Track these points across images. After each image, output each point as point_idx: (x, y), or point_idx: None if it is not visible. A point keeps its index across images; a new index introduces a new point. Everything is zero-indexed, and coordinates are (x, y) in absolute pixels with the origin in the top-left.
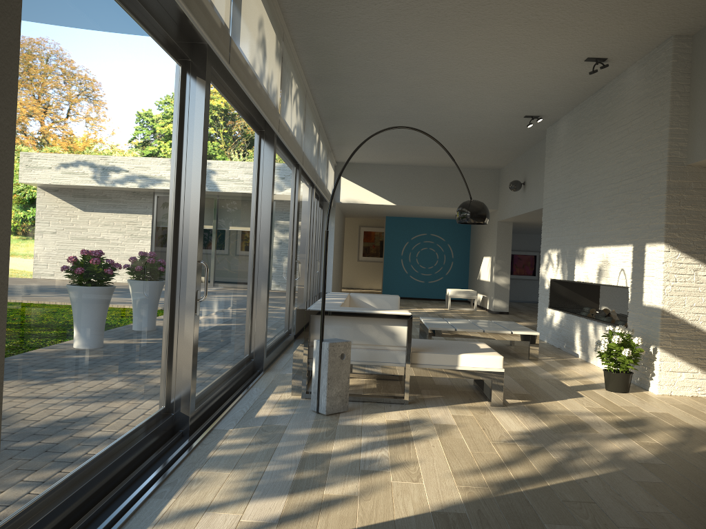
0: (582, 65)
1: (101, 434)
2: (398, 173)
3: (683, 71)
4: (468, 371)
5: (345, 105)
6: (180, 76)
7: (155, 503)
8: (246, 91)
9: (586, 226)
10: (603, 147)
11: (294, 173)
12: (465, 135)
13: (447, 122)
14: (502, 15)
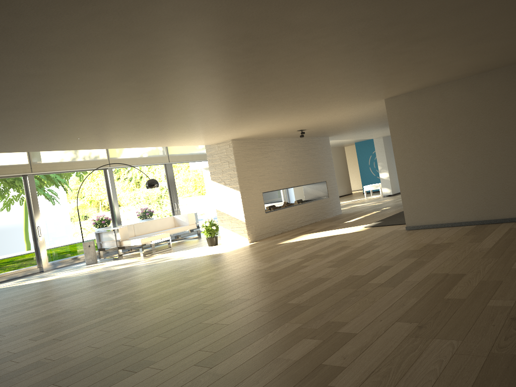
0: None
1: None
2: None
3: None
4: (133, 245)
5: None
6: (23, 179)
7: None
8: (53, 172)
9: None
10: None
11: (163, 167)
12: None
13: None
14: None
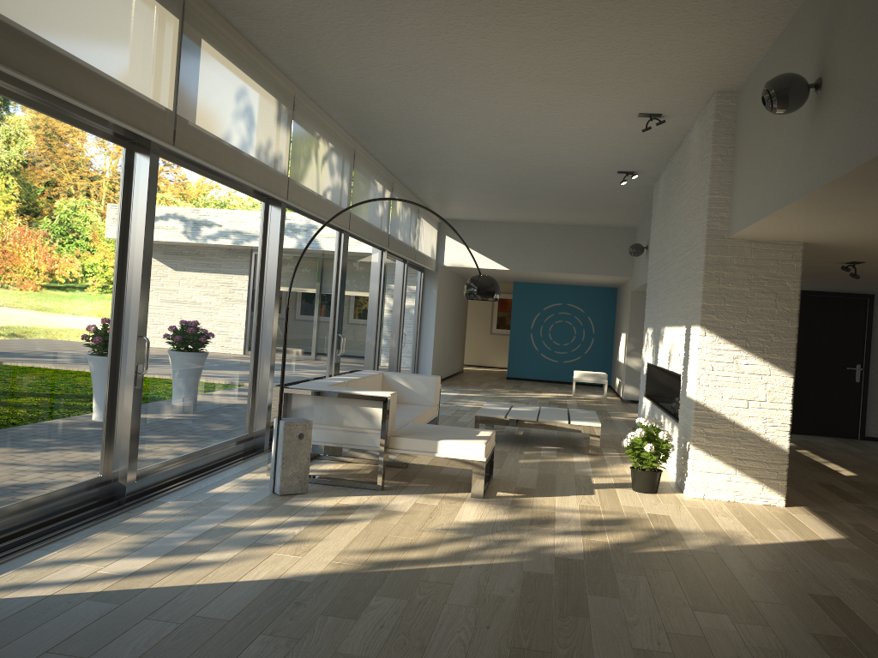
0: (640, 120)
1: (2, 491)
2: (512, 232)
3: (726, 132)
4: (447, 459)
5: (410, 160)
6: (125, 158)
7: (36, 554)
8: (210, 167)
9: (666, 302)
10: (678, 211)
11: (337, 238)
12: (565, 191)
13: (534, 177)
14: (513, 74)
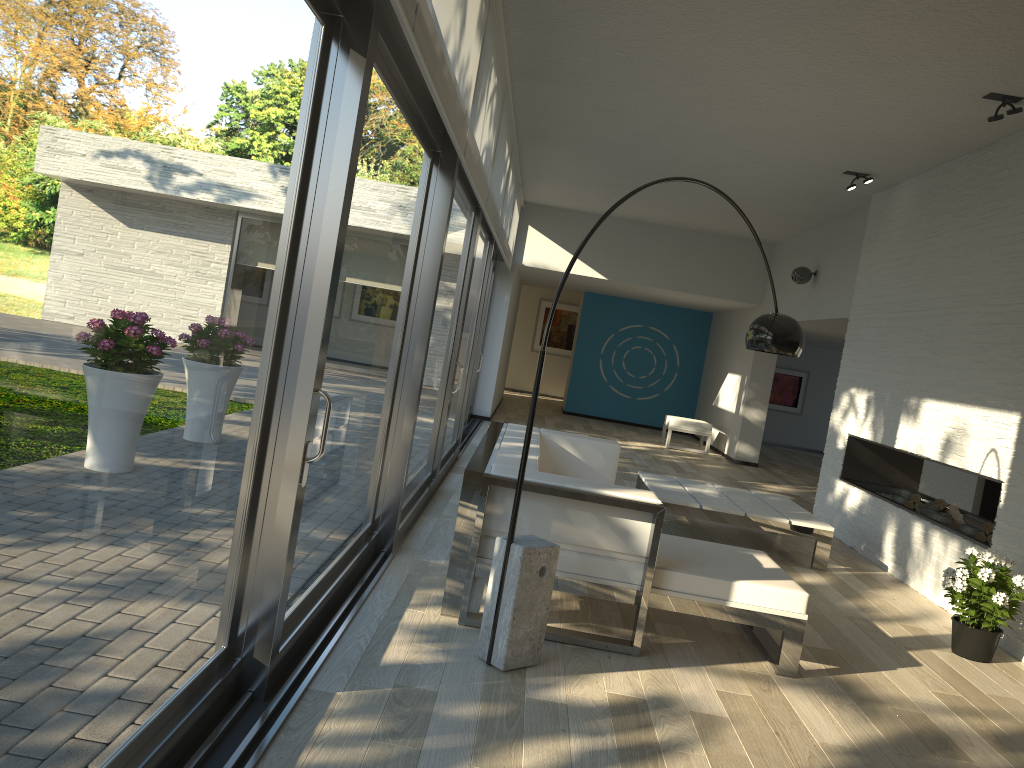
0: (976, 103)
1: (100, 740)
2: (616, 230)
3: None
4: (746, 612)
5: (562, 119)
6: (321, 45)
7: None
8: (431, 86)
9: (929, 364)
10: (981, 241)
11: (471, 221)
12: (738, 188)
13: (717, 165)
14: (877, 3)
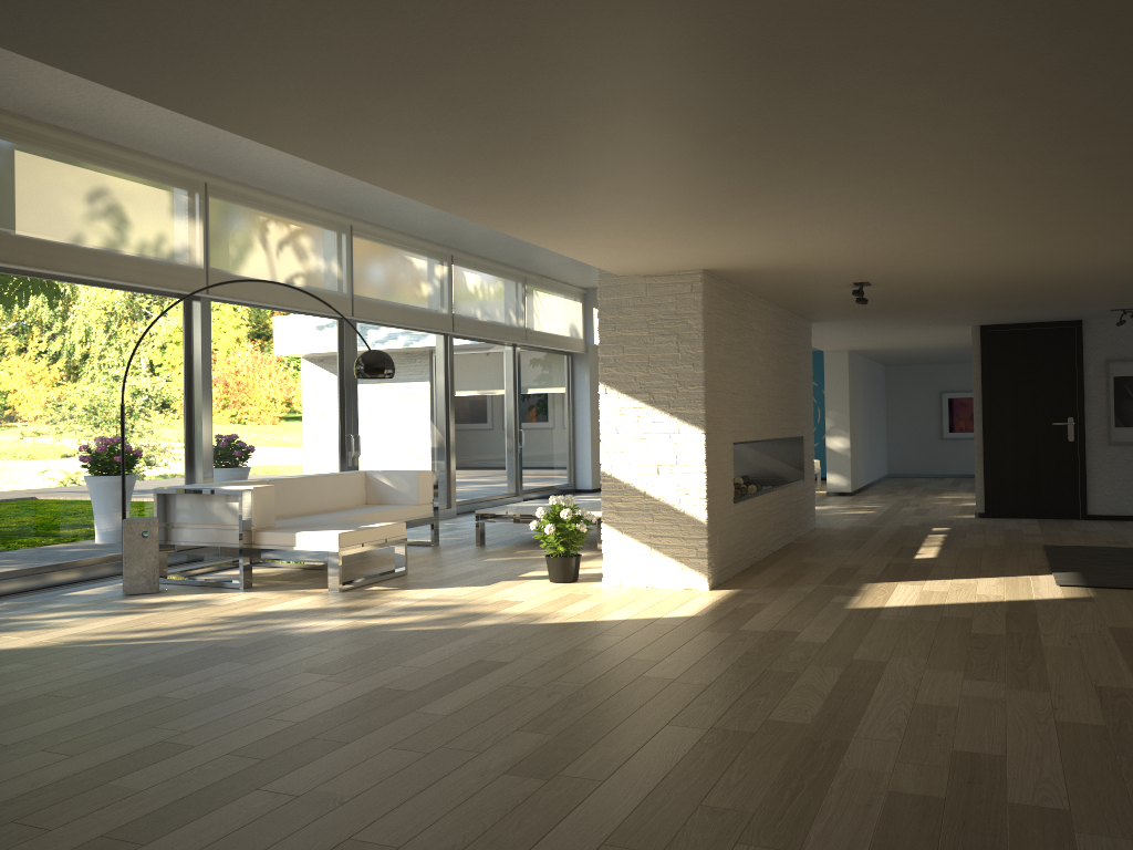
0: None
1: None
2: None
3: None
4: (305, 551)
5: (438, 229)
6: None
7: None
8: (47, 272)
9: None
10: None
11: (336, 327)
12: None
13: None
14: None
